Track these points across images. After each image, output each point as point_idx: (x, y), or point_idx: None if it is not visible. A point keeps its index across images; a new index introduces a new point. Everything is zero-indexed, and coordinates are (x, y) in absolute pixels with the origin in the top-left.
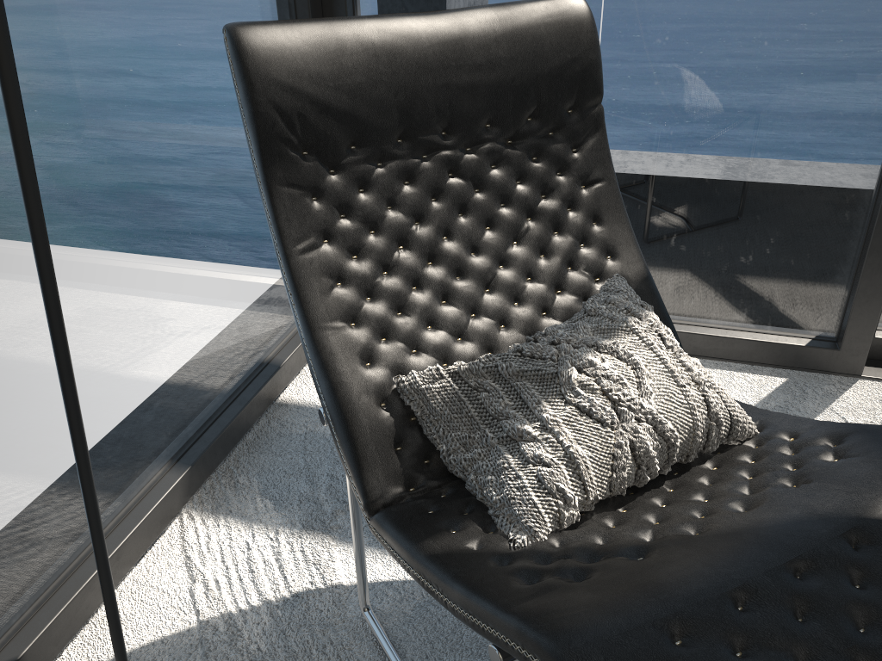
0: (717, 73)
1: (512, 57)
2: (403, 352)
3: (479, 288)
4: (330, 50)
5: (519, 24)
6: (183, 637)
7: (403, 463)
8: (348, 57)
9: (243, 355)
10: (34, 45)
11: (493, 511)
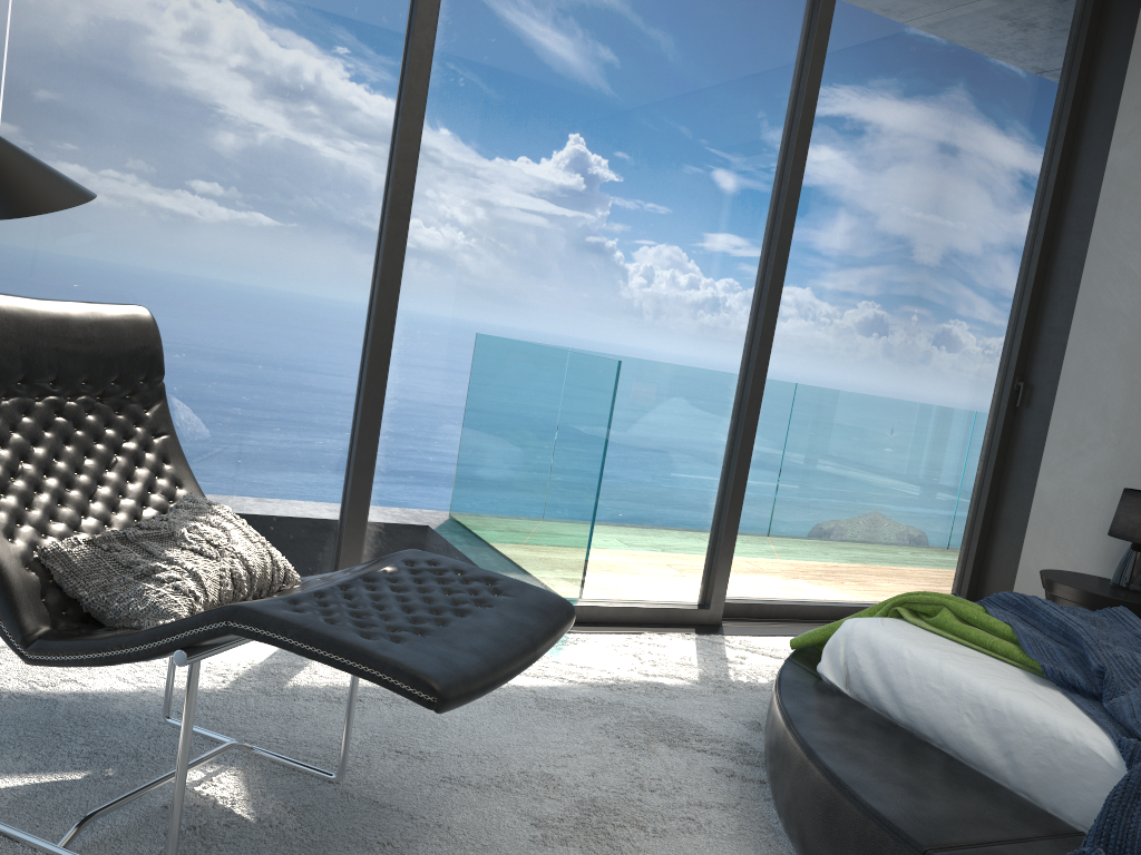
0: (225, 384)
1: (102, 338)
2: (37, 534)
3: (86, 498)
4: None
5: (106, 317)
6: None
7: (49, 609)
8: None
9: None
10: None
11: (138, 622)
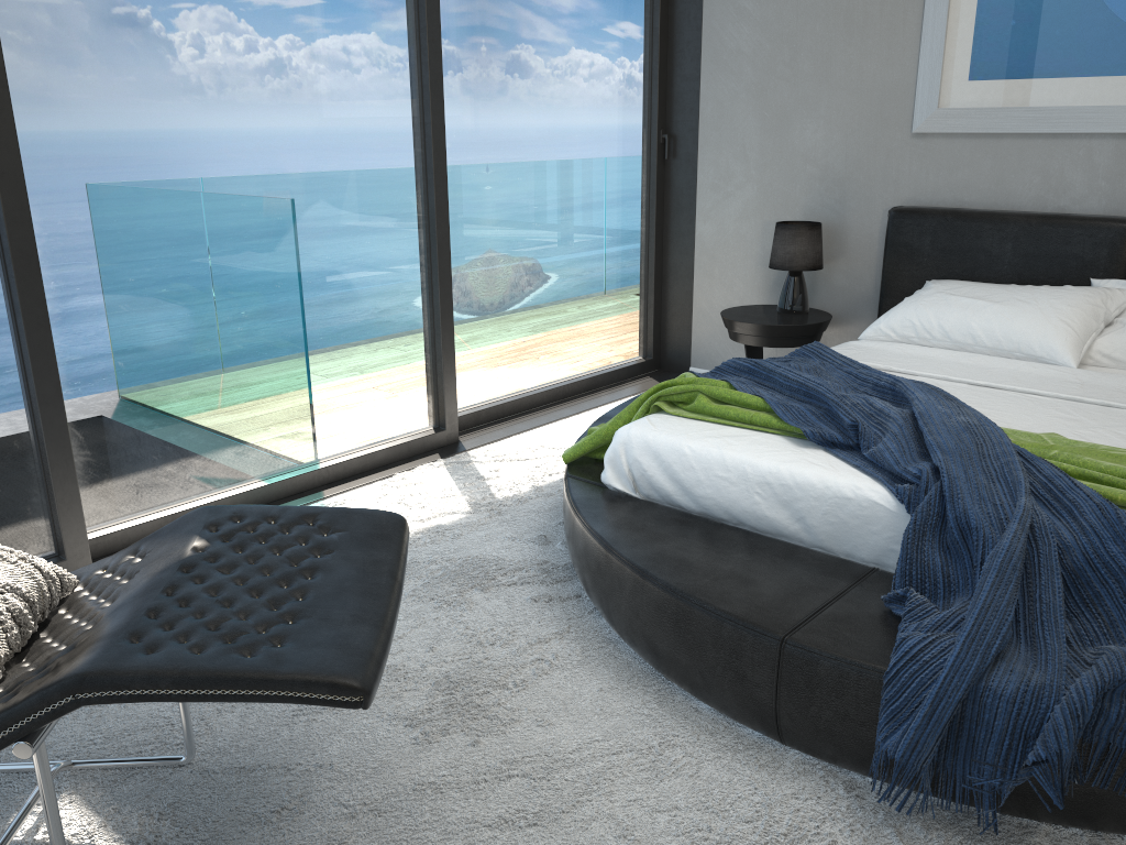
0: None
1: None
2: None
3: None
4: None
5: None
6: None
7: None
8: None
9: None
10: None
11: None
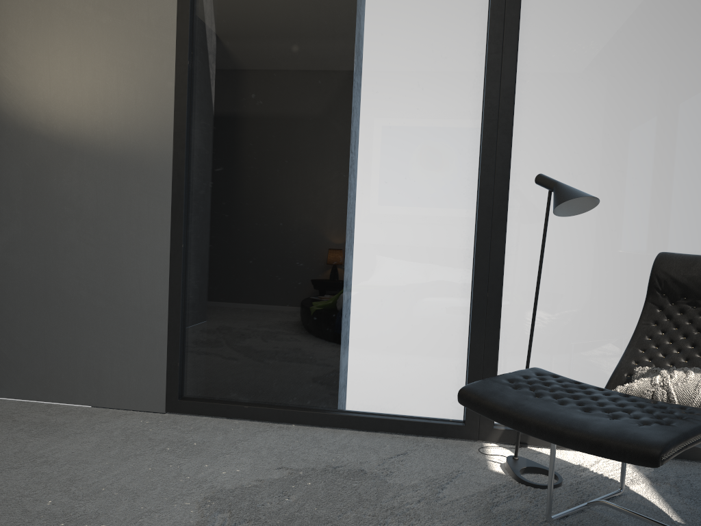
0: None
1: None
2: (650, 366)
3: None
4: (688, 263)
5: None
6: (569, 463)
7: None
8: (694, 266)
9: None
10: (630, 257)
11: None
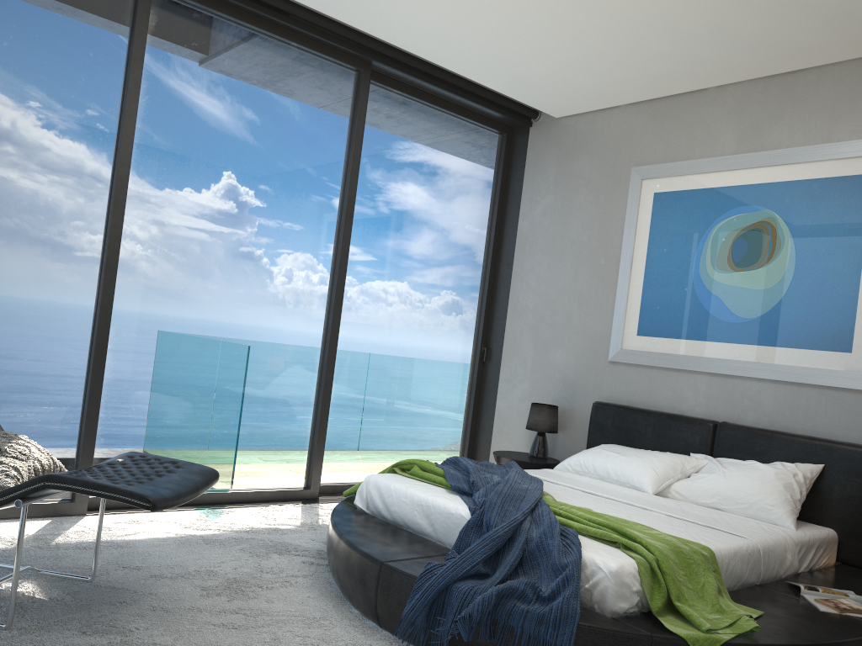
0: (3, 371)
1: None
2: None
3: None
4: None
5: None
6: None
7: None
8: None
9: None
10: None
11: None
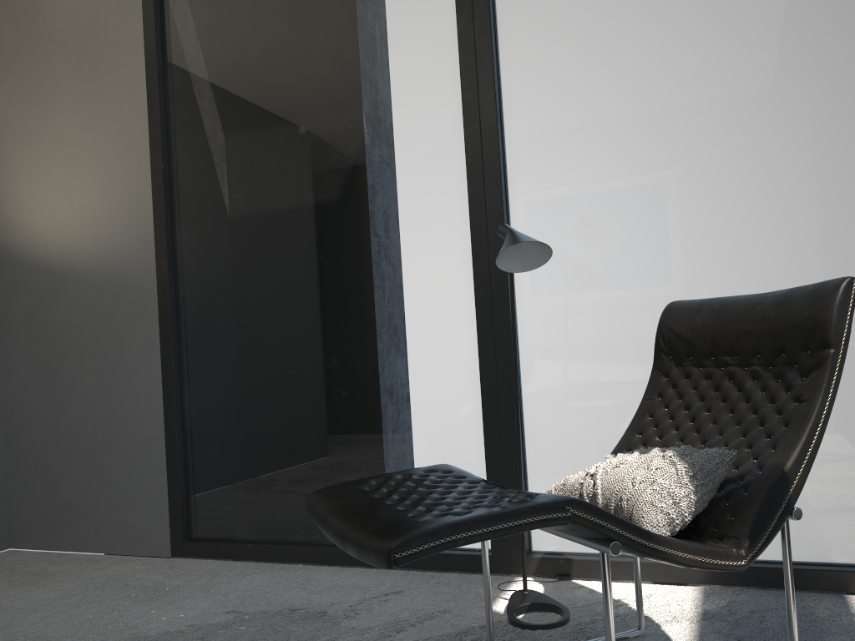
0: None
1: (775, 315)
2: None
3: (697, 441)
4: (694, 311)
5: (791, 296)
6: None
7: None
8: (699, 314)
9: (818, 538)
10: None
11: None
